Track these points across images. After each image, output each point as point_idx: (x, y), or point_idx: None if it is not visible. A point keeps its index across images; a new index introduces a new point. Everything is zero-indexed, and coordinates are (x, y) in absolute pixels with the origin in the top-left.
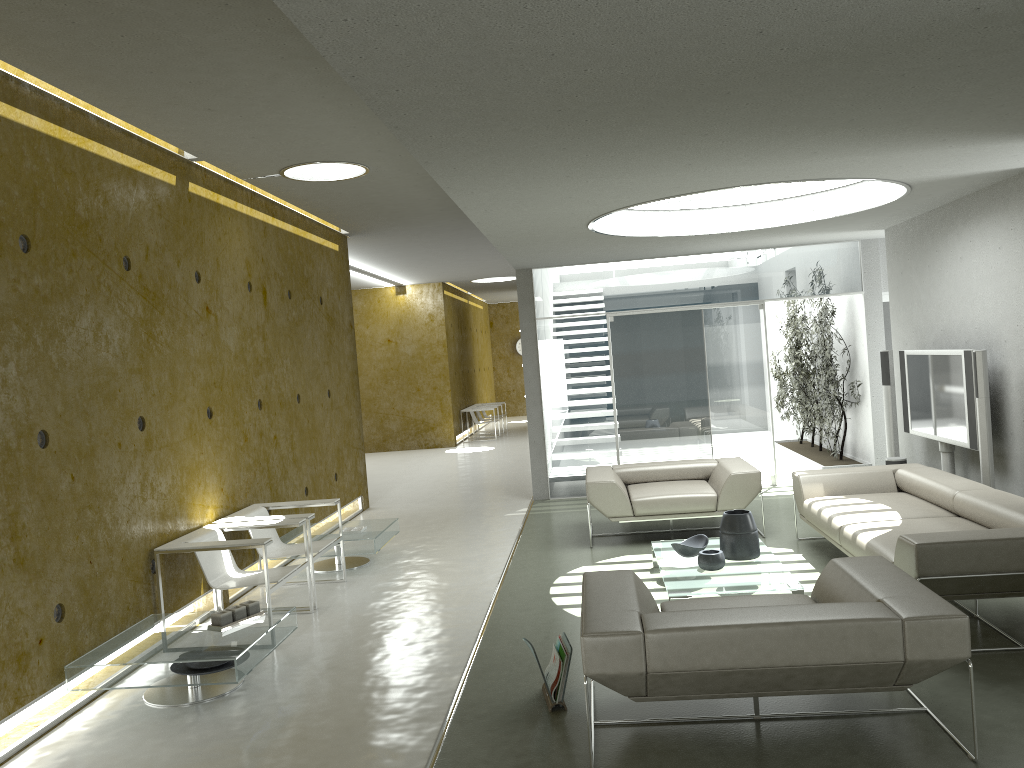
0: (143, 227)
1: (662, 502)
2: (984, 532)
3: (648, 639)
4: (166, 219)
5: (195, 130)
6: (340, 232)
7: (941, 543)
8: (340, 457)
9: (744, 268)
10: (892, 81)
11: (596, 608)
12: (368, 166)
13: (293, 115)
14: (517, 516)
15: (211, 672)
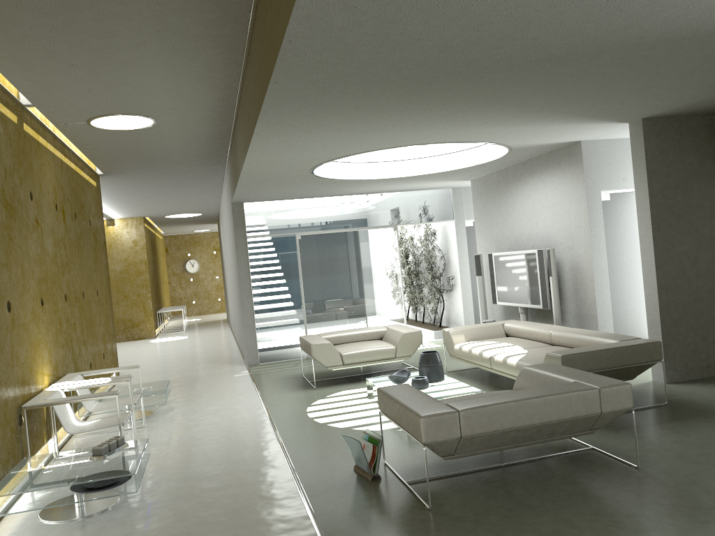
0: (2, 153)
1: (361, 354)
2: (592, 347)
3: (462, 415)
4: (13, 149)
5: (48, 81)
6: (97, 173)
7: (574, 354)
8: (105, 341)
9: (383, 204)
10: (565, 78)
11: (413, 403)
12: (157, 120)
13: (132, 75)
14: (244, 375)
15: (110, 488)
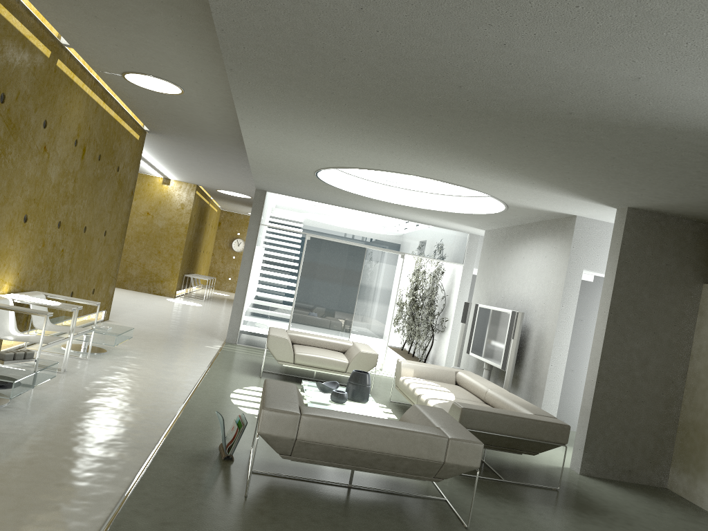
0: (20, 78)
1: (314, 359)
2: (500, 410)
3: (302, 419)
4: (36, 78)
5: (78, 26)
6: (143, 128)
7: (476, 410)
8: (100, 279)
9: (398, 230)
10: (517, 139)
11: (273, 397)
12: (184, 90)
13: (151, 40)
14: (213, 349)
15: None
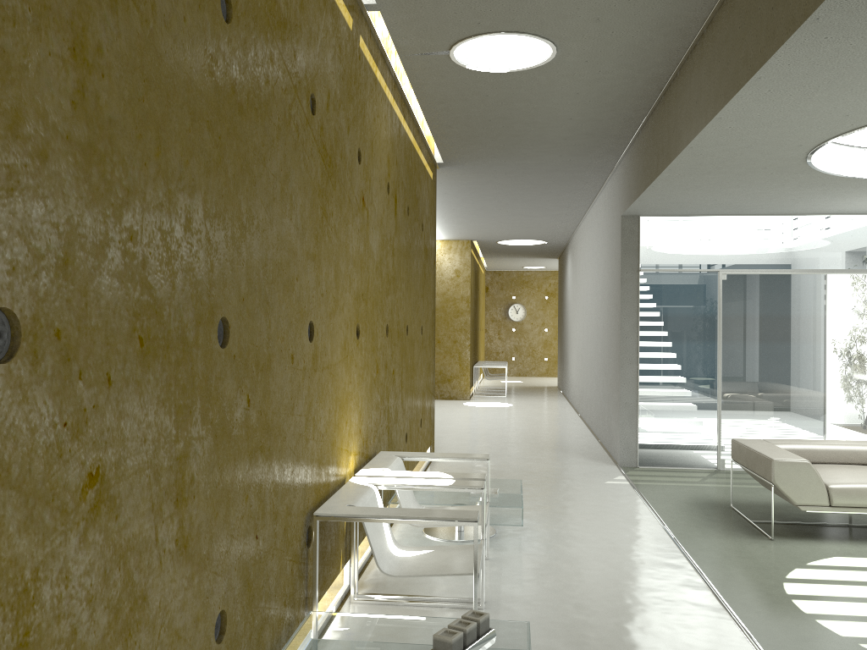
0: (327, 65)
1: None
2: None
3: None
4: (343, 68)
5: None
6: (435, 160)
7: None
8: (423, 401)
9: None
10: None
11: None
12: (558, 49)
13: None
14: (622, 485)
15: None
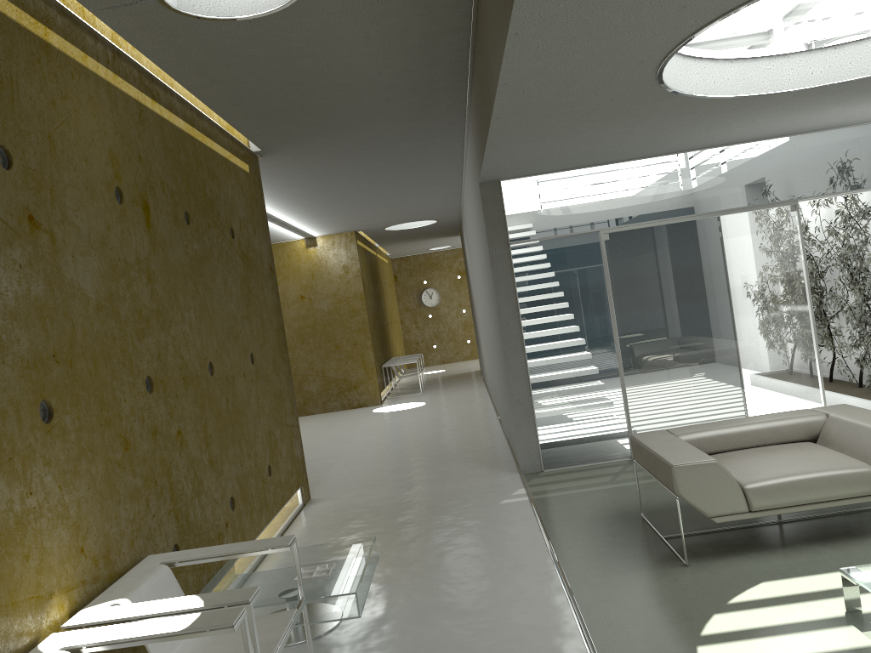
0: None
1: (793, 487)
2: None
3: None
4: None
5: None
6: (250, 149)
7: None
8: (272, 442)
9: (768, 161)
10: None
11: None
12: None
13: None
14: (520, 504)
15: None
